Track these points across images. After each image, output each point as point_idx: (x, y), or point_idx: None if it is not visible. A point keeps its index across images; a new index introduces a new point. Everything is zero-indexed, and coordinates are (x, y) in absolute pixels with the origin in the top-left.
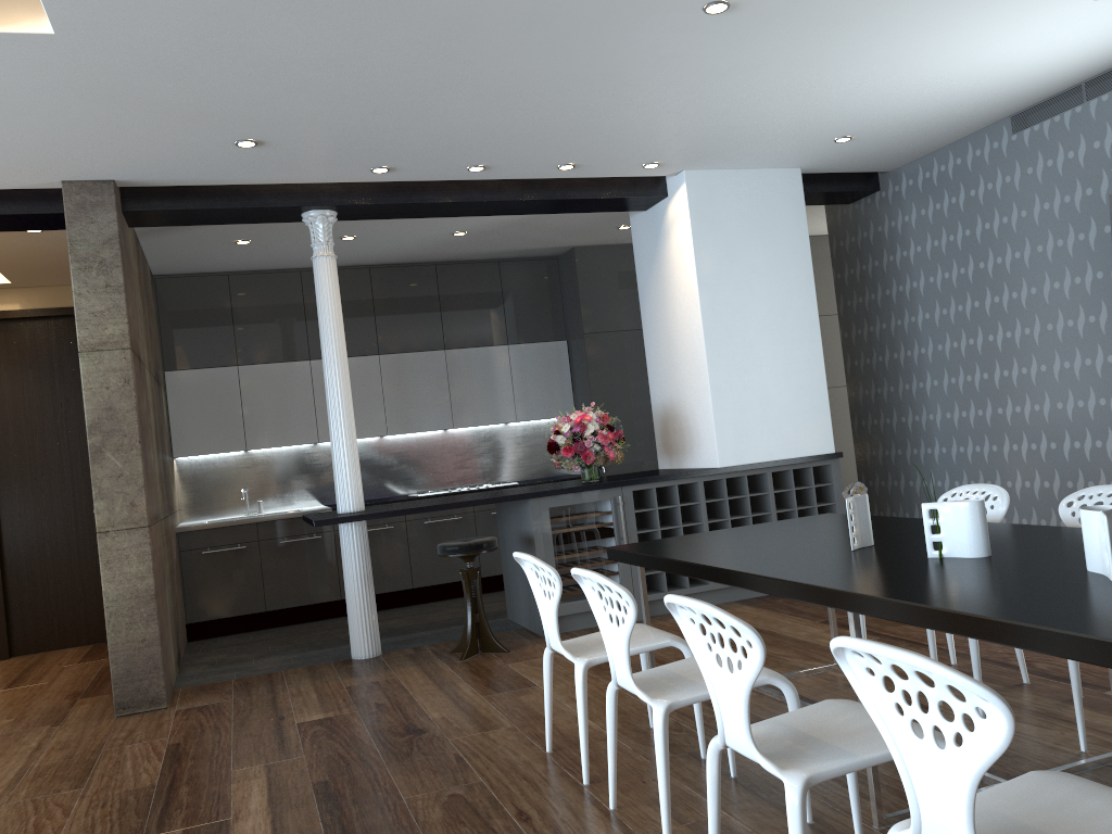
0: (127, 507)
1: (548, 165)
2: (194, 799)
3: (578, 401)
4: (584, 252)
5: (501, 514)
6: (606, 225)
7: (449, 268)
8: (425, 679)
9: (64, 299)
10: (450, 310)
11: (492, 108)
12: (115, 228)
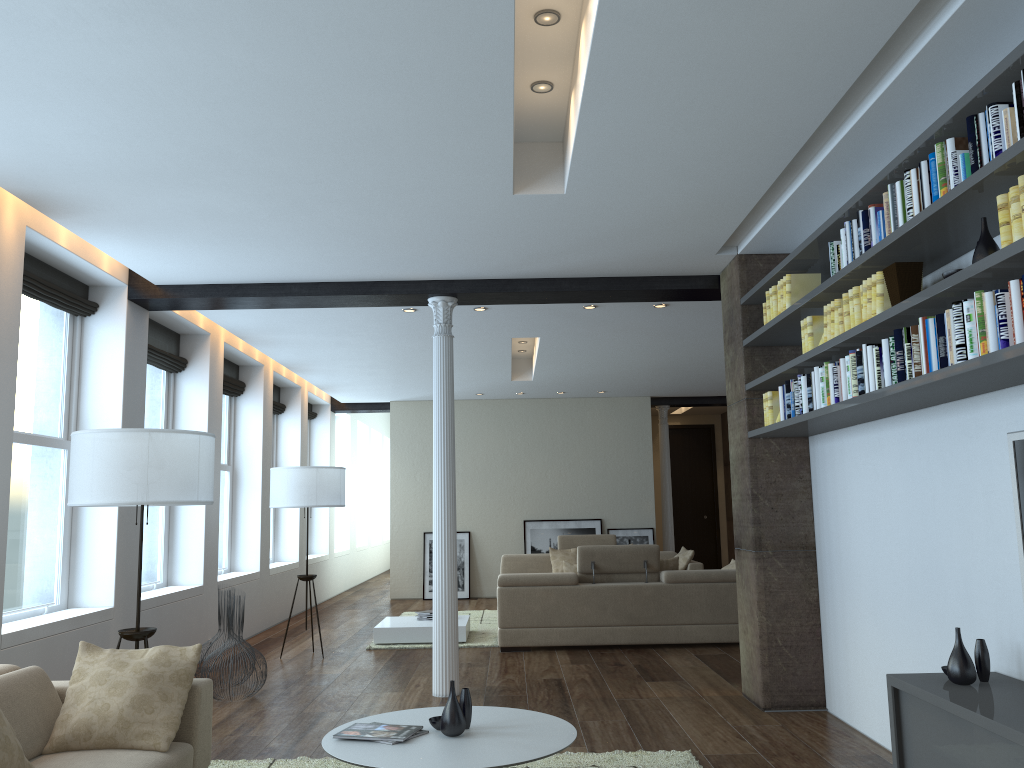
0: None
1: None
2: None
3: None
4: None
5: None
6: None
7: None
8: None
9: (697, 420)
10: None
11: None
12: None
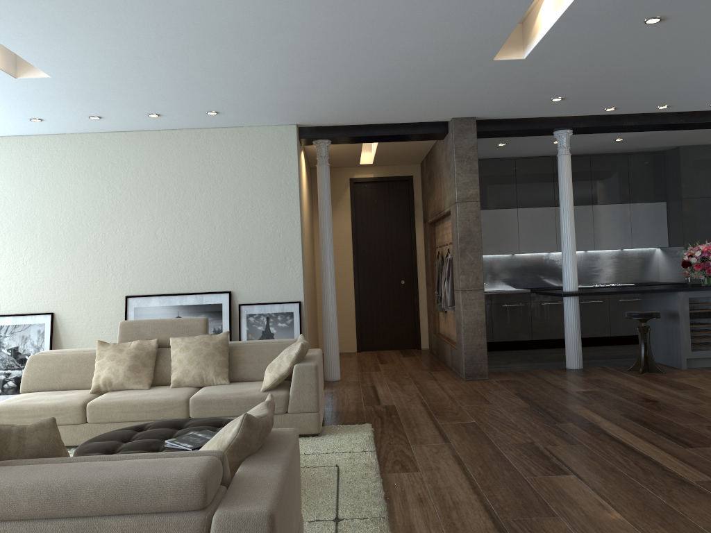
0: (474, 279)
1: (705, 104)
2: (561, 414)
3: (671, 238)
4: (685, 149)
5: (645, 299)
6: (709, 134)
7: (597, 158)
8: (626, 380)
9: (393, 172)
10: (596, 182)
11: (700, 78)
12: (475, 141)
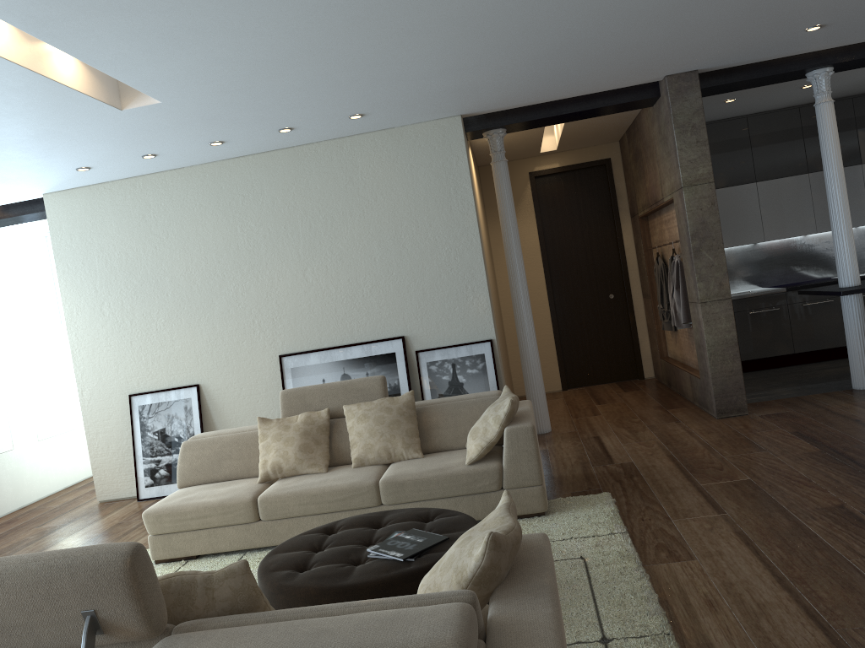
0: (717, 286)
1: None
2: None
3: None
4: None
5: None
6: None
7: (863, 99)
8: None
9: (584, 156)
10: (864, 132)
11: None
12: (700, 102)
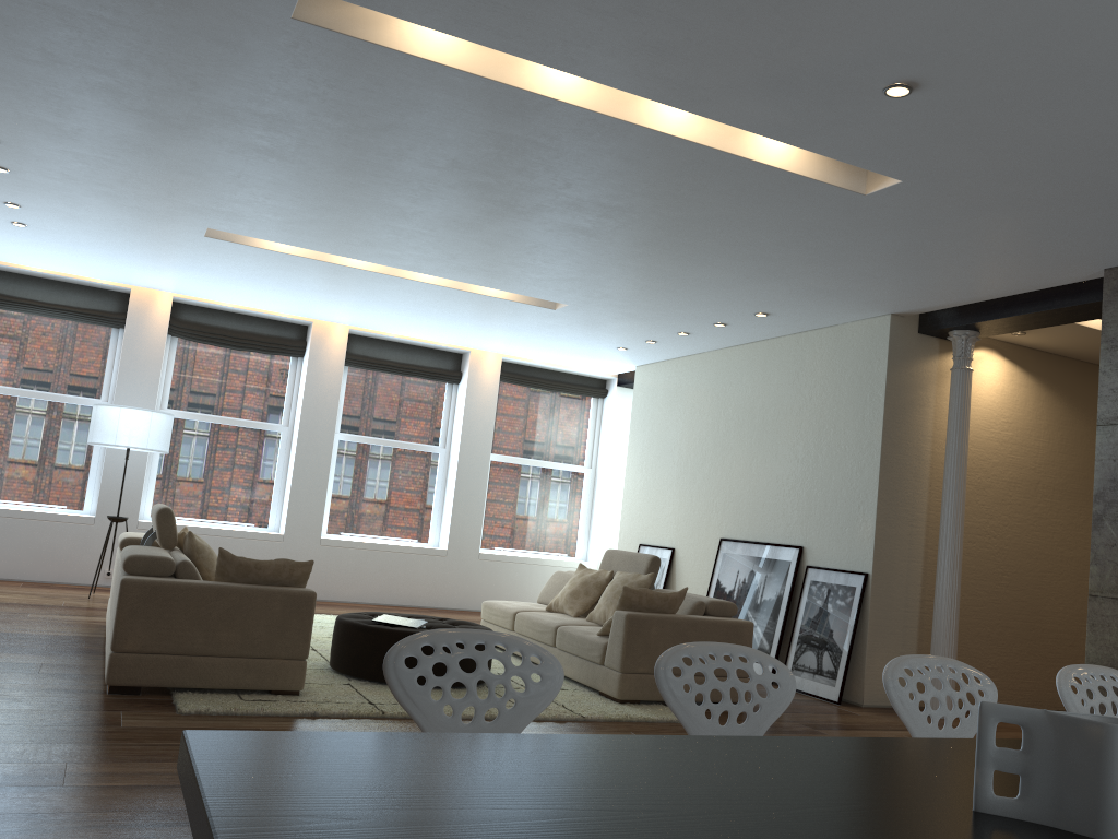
0: (1114, 577)
1: None
2: None
3: None
4: None
5: None
6: None
7: None
8: None
9: None
10: None
11: None
12: None
